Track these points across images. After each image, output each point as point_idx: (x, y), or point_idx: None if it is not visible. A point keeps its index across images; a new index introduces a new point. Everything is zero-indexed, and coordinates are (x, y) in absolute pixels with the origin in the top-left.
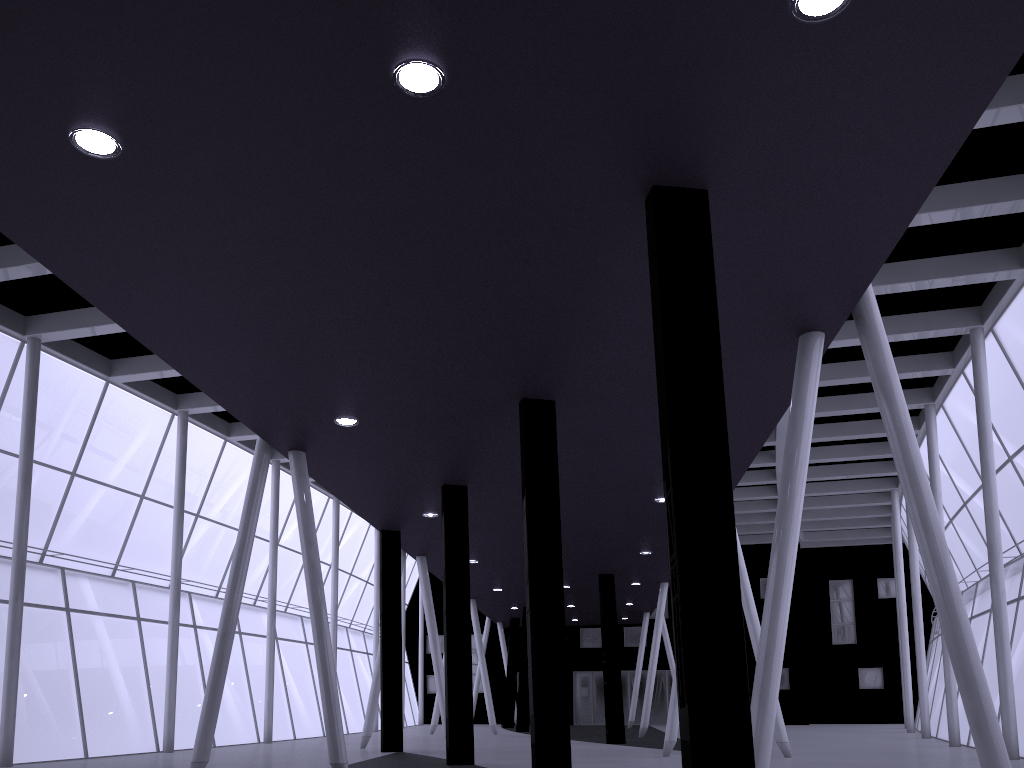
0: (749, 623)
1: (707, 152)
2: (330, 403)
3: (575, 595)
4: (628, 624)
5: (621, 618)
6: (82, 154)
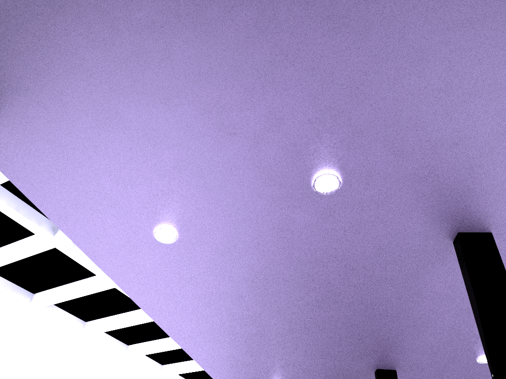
0: None
1: (491, 209)
2: (268, 374)
3: None
4: None
5: None
6: (158, 242)
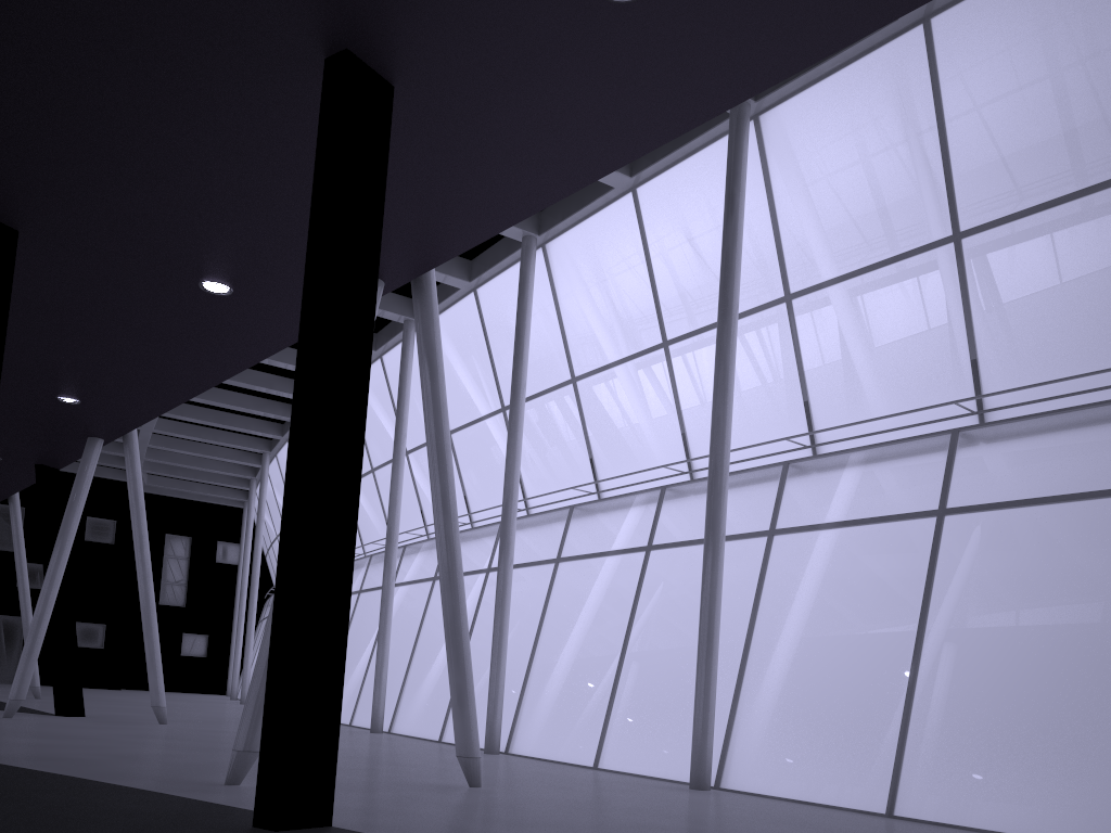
0: (141, 569)
1: (424, 50)
2: None
3: None
4: None
5: None
6: None
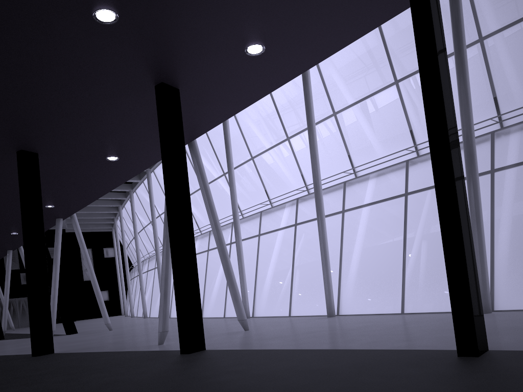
0: (89, 269)
1: (189, 78)
2: None
3: None
4: None
5: None
6: None
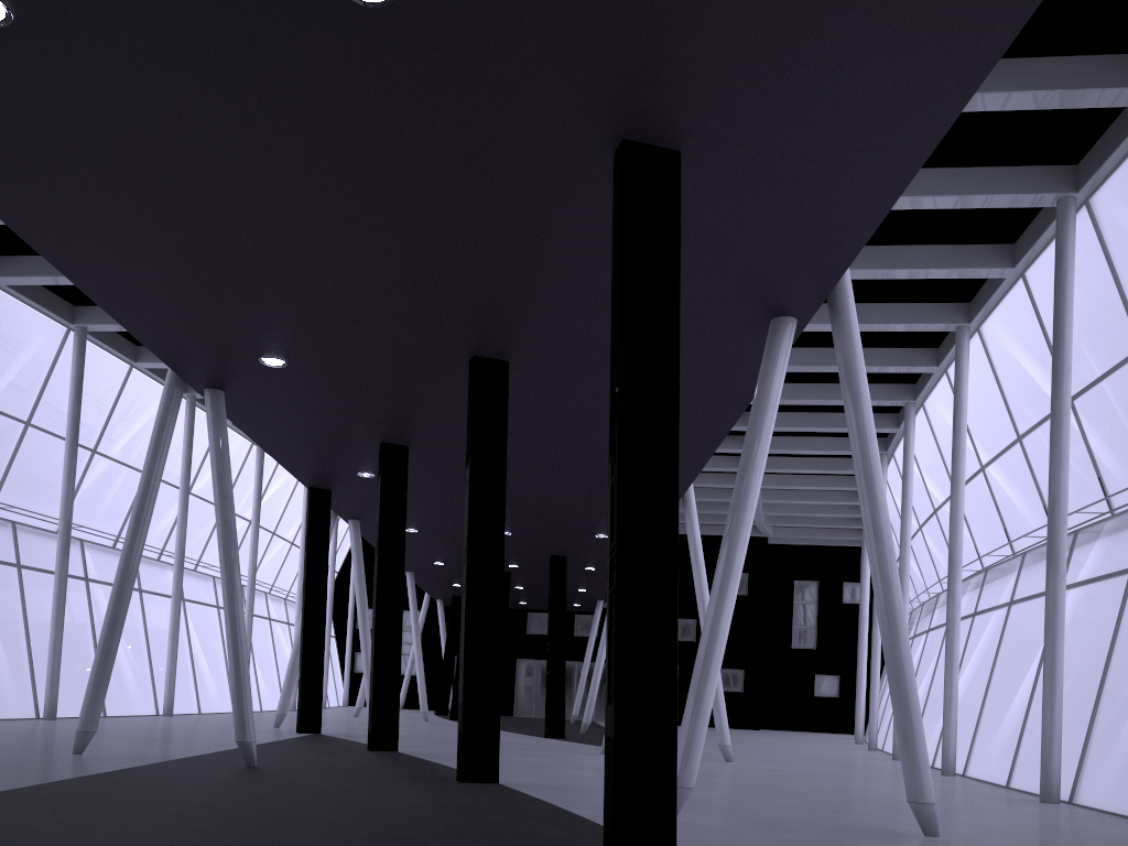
0: (702, 620)
1: (682, 111)
2: (255, 339)
3: (524, 576)
4: (580, 612)
5: (573, 605)
6: None
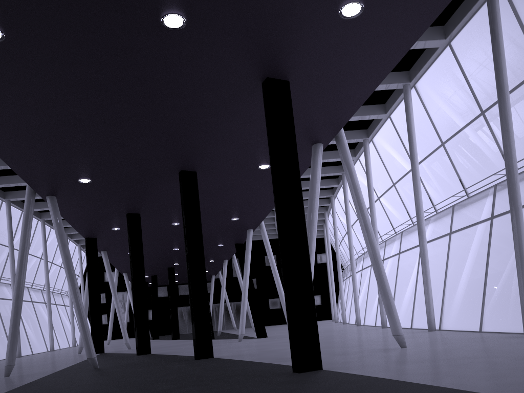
0: (275, 276)
1: (292, 65)
2: (79, 171)
3: (180, 268)
4: None
5: None
6: None
